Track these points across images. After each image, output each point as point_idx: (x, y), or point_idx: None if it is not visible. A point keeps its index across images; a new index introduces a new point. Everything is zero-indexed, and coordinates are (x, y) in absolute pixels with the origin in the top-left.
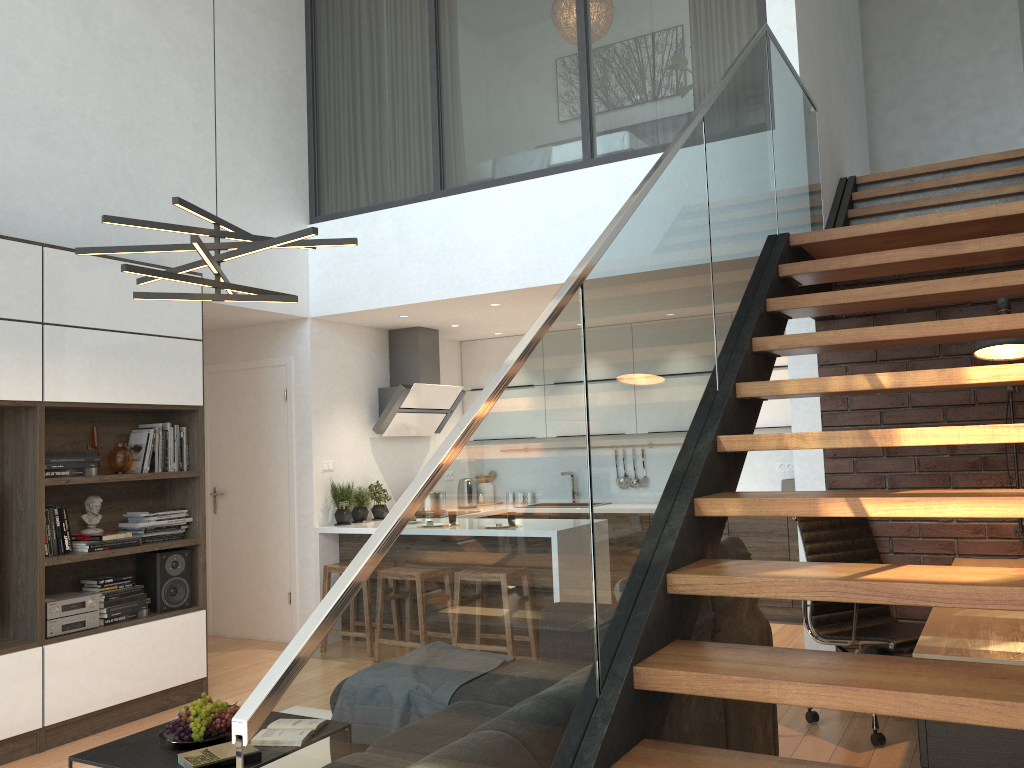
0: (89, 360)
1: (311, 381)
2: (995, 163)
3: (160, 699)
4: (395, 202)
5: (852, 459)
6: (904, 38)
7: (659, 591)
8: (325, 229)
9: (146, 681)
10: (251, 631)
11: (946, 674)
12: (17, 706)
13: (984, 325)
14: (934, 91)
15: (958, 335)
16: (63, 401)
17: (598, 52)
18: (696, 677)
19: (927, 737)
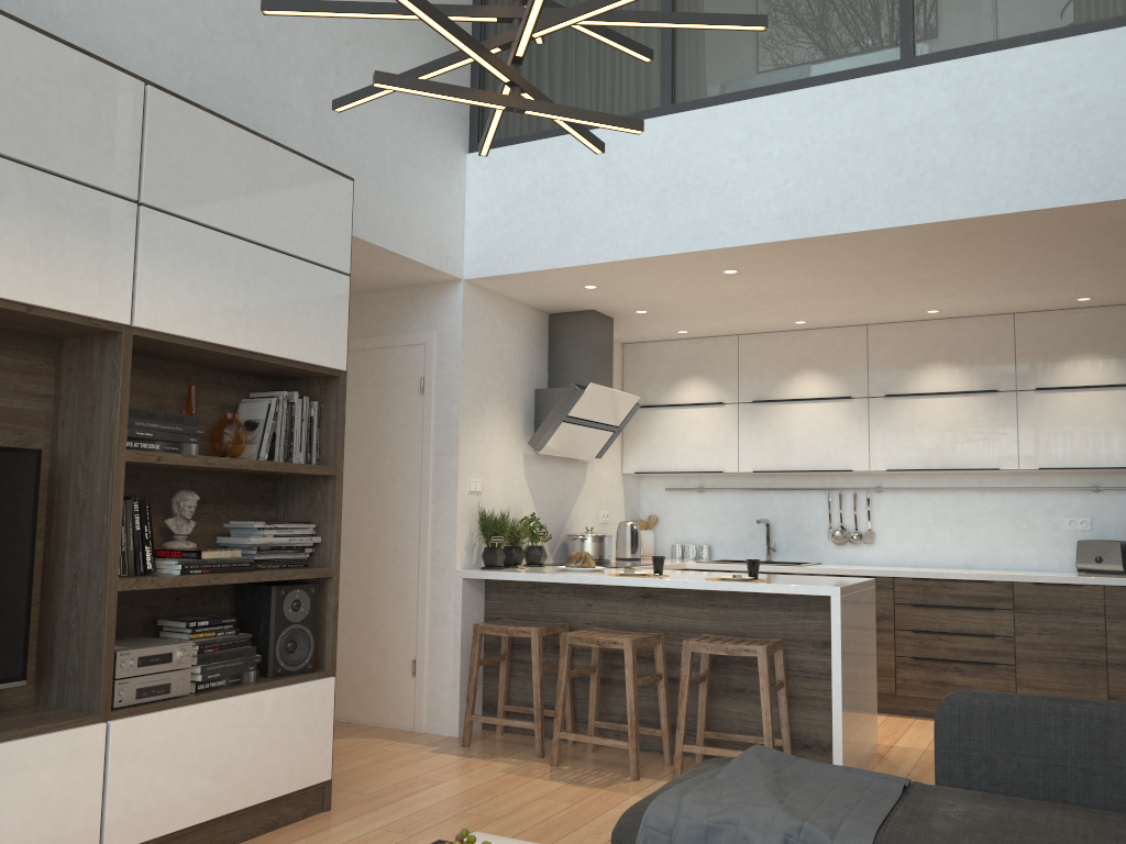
0: (200, 274)
1: (461, 367)
2: None
3: (267, 813)
4: None
5: None
6: None
7: None
8: (493, 159)
9: (251, 784)
10: (353, 712)
11: None
12: (62, 821)
13: None
14: None
15: None
16: (160, 331)
17: None
18: None
19: None
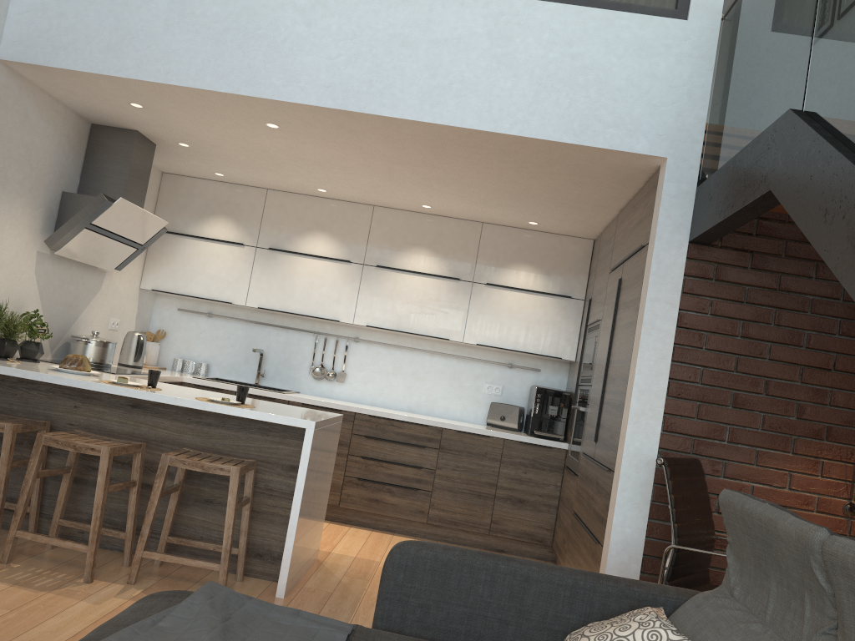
0: None
1: None
2: None
3: None
4: None
5: (696, 403)
6: None
7: None
8: None
9: None
10: None
11: None
12: None
13: None
14: None
15: None
16: None
17: None
18: None
19: None
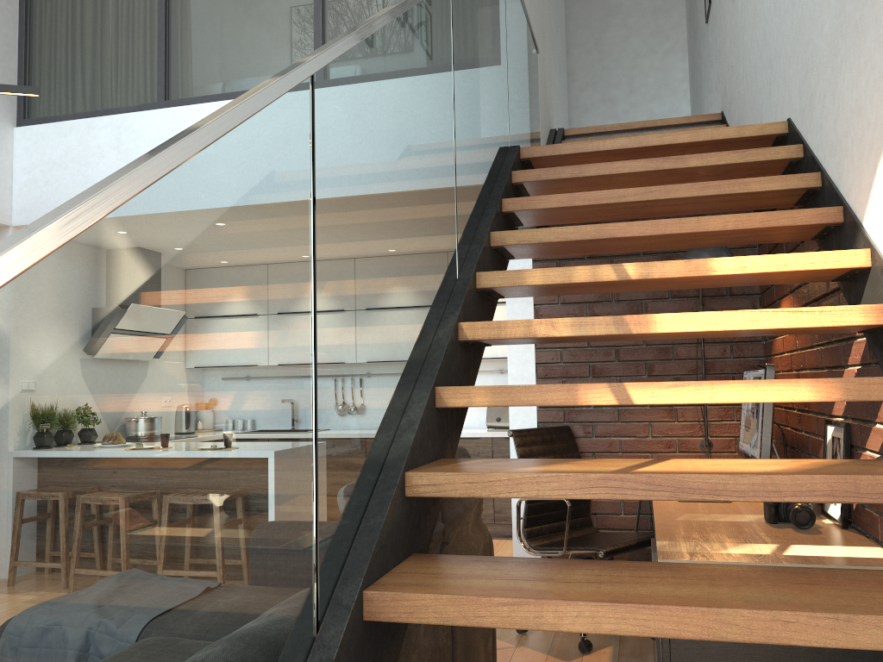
0: None
1: None
2: (680, 126)
3: None
4: (114, 110)
5: (562, 379)
6: (596, 31)
7: (396, 493)
8: (34, 133)
9: None
10: None
11: (746, 582)
12: None
13: (720, 224)
14: (619, 78)
15: (694, 235)
16: None
17: None
18: (447, 601)
19: (671, 650)
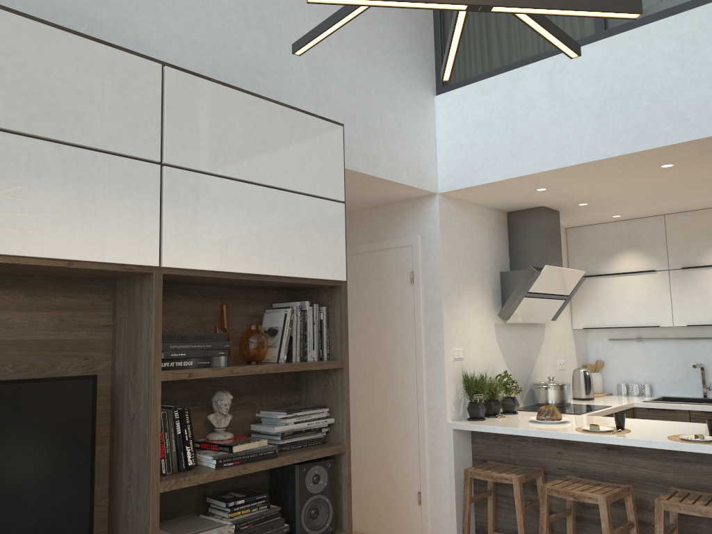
0: (218, 216)
1: (441, 261)
2: None
3: None
4: (542, 54)
5: None
6: None
7: None
8: (455, 97)
9: None
10: (375, 528)
11: None
12: None
13: None
14: None
15: None
16: (185, 268)
17: None
18: None
19: None
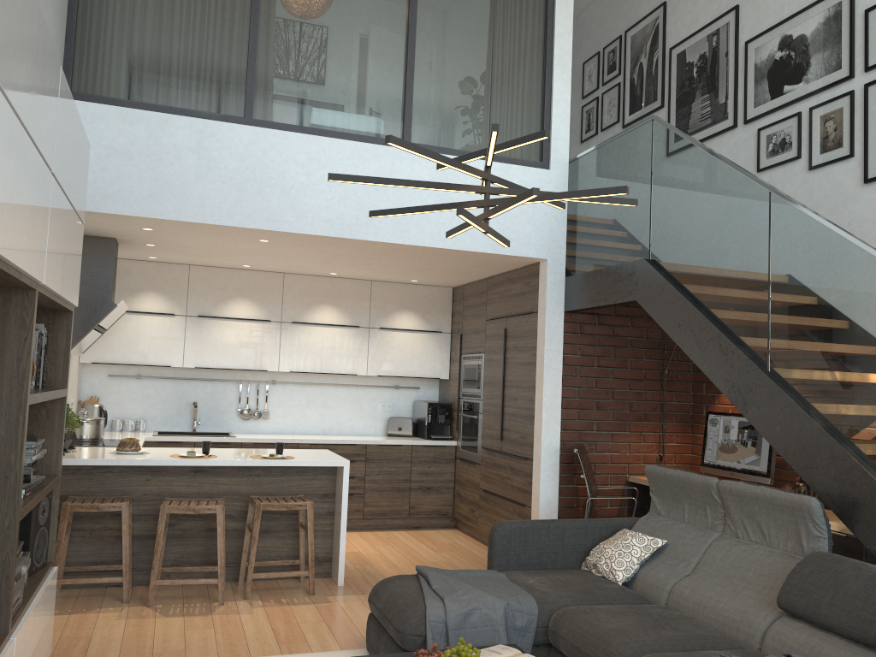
0: (59, 233)
1: None
2: None
3: None
4: (194, 112)
5: (577, 410)
6: None
7: None
8: (89, 111)
9: None
10: None
11: None
12: None
13: None
14: None
15: None
16: (48, 286)
17: (424, 55)
18: None
19: None
